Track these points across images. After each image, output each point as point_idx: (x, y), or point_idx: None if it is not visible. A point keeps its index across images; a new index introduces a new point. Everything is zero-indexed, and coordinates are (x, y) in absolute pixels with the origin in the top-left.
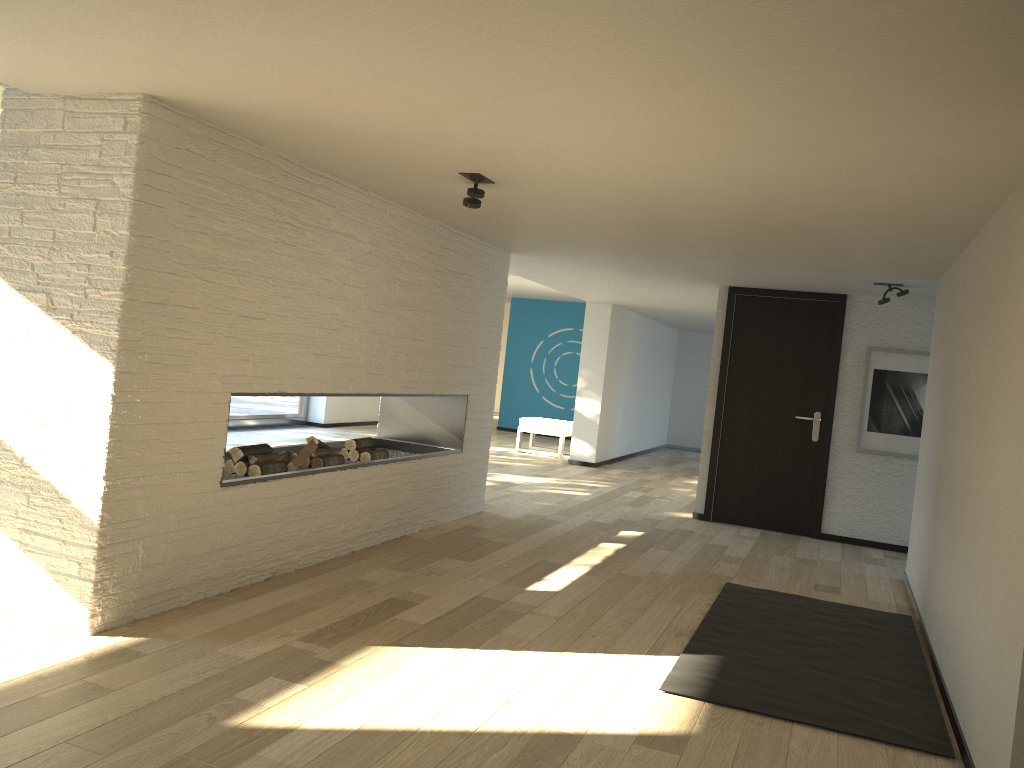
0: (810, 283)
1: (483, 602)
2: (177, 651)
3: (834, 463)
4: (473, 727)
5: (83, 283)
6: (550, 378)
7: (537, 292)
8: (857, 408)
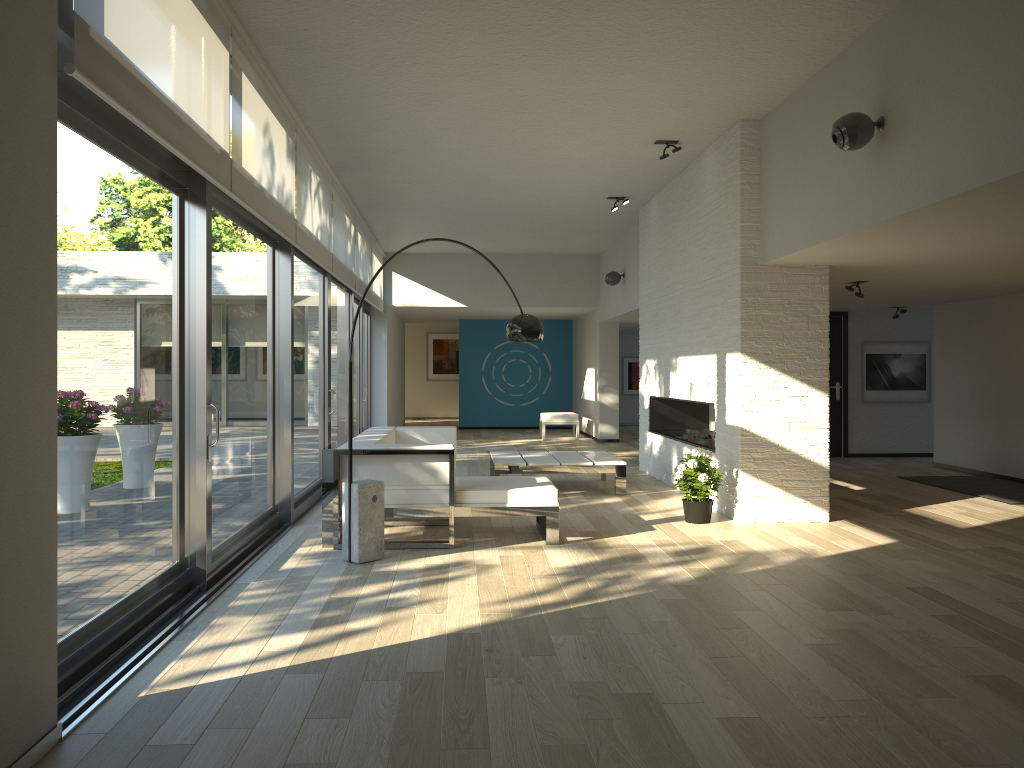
0: (847, 308)
1: (866, 495)
2: (869, 520)
3: (850, 411)
4: (1008, 518)
5: (805, 356)
6: (500, 382)
7: (506, 315)
8: (859, 377)
